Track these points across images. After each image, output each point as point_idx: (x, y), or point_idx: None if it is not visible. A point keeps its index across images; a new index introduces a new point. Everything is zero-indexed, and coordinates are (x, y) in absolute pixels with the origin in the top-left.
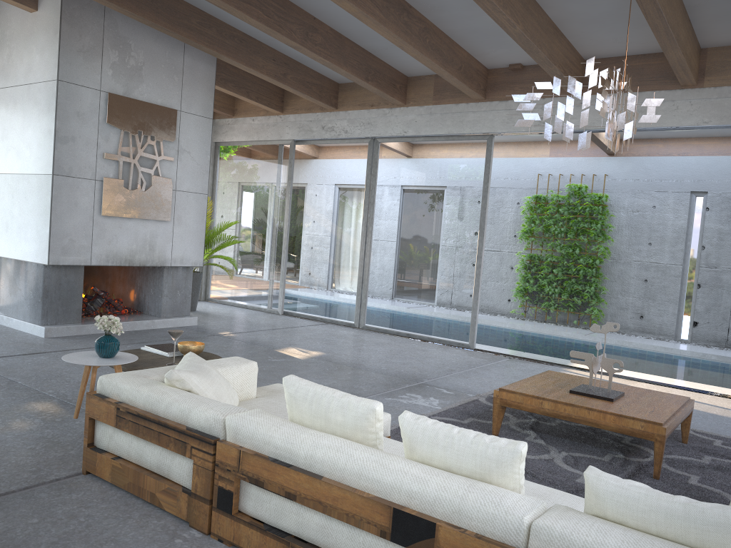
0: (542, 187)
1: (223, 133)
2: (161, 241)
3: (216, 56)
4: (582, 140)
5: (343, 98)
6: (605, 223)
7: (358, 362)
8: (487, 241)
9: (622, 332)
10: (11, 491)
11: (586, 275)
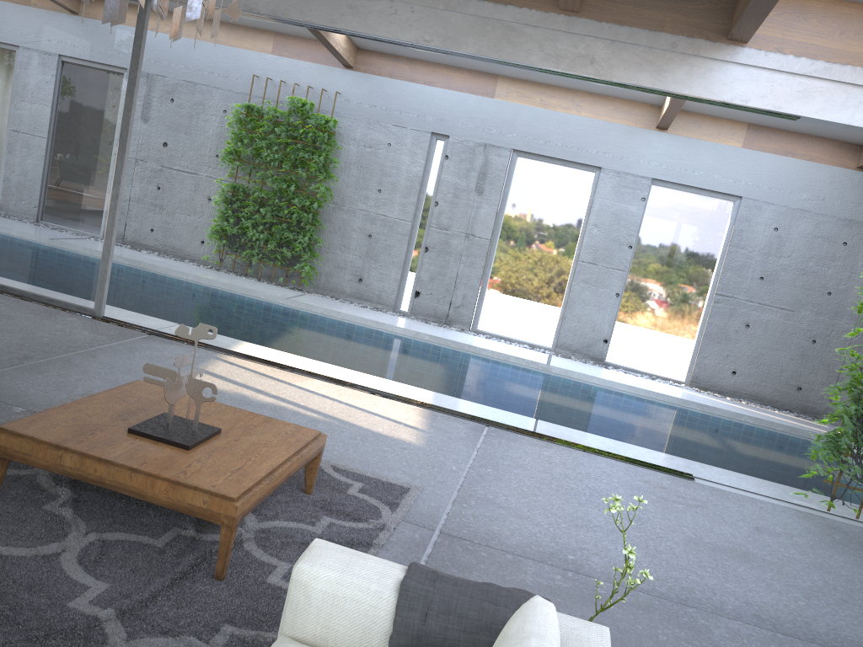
0: (259, 94)
1: None
2: None
3: None
4: (112, 5)
5: None
6: (330, 157)
7: None
8: (179, 157)
9: (336, 297)
10: None
11: (301, 220)
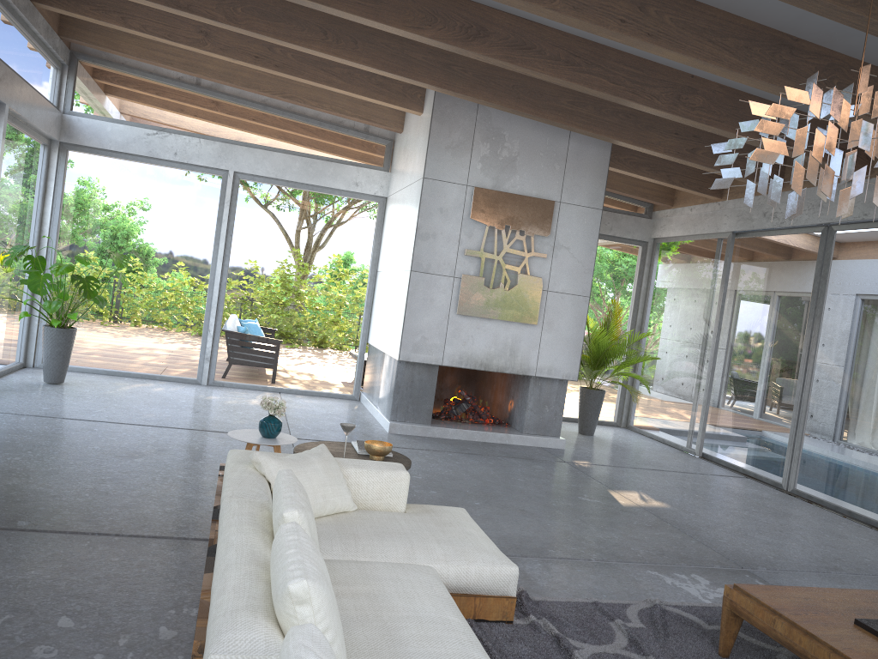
0: None
1: (661, 227)
2: (525, 347)
3: (595, 136)
4: (792, 202)
5: (789, 173)
6: None
7: (695, 526)
8: None
9: None
10: (141, 535)
11: None
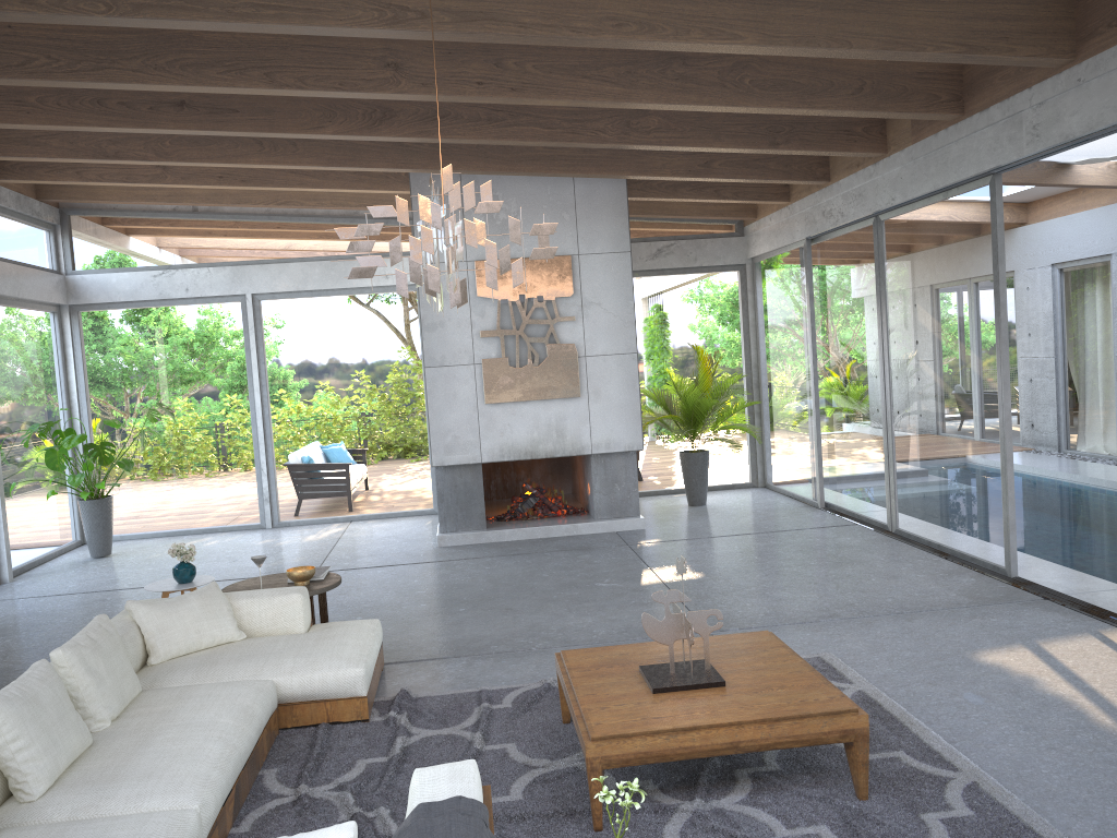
0: None
1: (753, 244)
2: (573, 424)
3: (588, 176)
4: (439, 296)
5: (832, 161)
6: None
7: (707, 594)
8: None
9: None
10: None
11: None
